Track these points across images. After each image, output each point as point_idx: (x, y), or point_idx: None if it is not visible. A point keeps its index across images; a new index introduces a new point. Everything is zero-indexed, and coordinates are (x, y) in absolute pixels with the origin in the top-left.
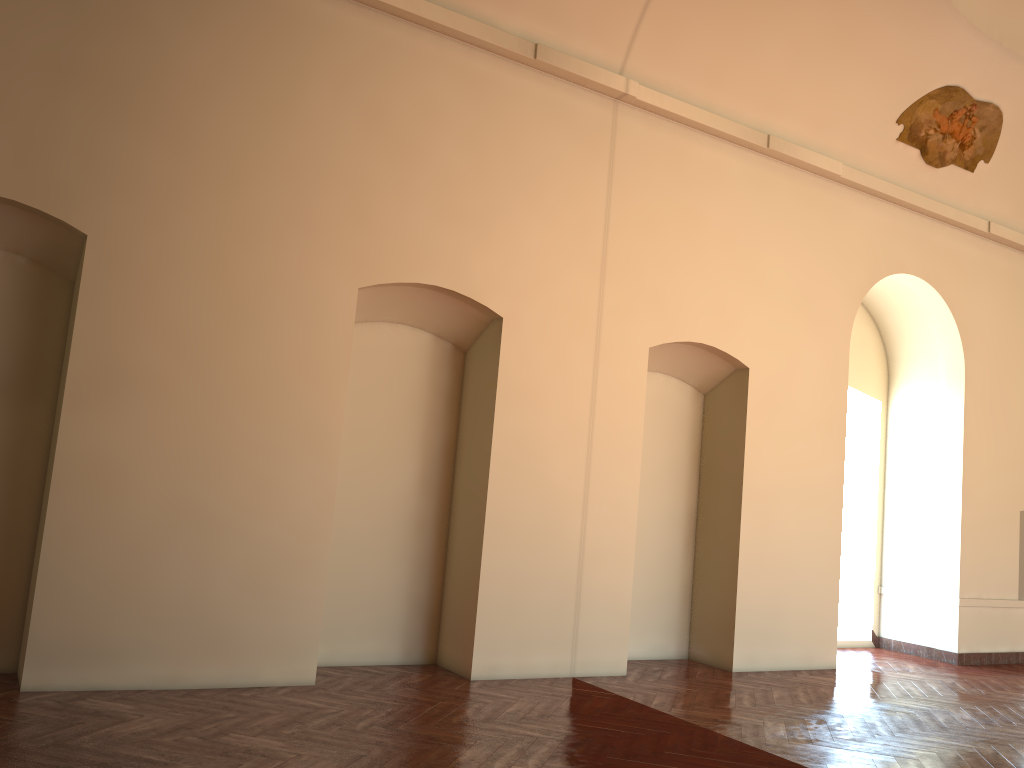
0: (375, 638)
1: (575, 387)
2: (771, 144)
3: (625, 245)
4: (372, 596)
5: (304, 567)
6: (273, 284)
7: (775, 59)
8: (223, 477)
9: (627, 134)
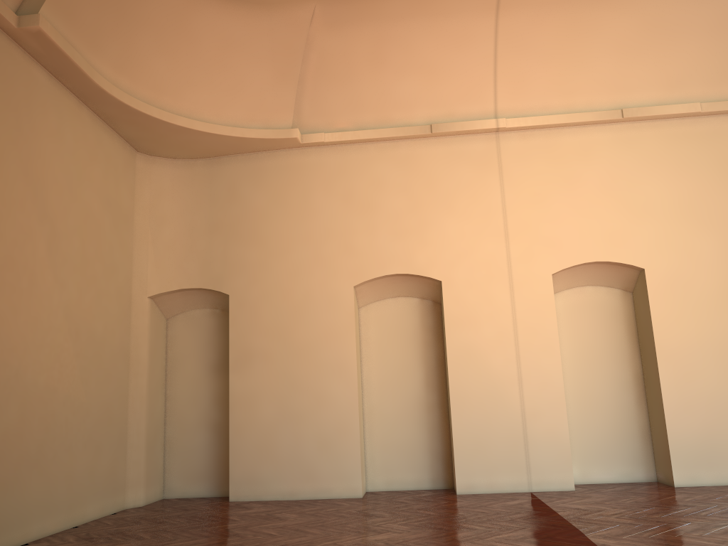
0: (413, 474)
1: (499, 310)
2: (625, 114)
3: (520, 216)
4: (407, 450)
5: (347, 435)
6: (310, 295)
7: (607, 61)
8: (300, 394)
9: (509, 149)
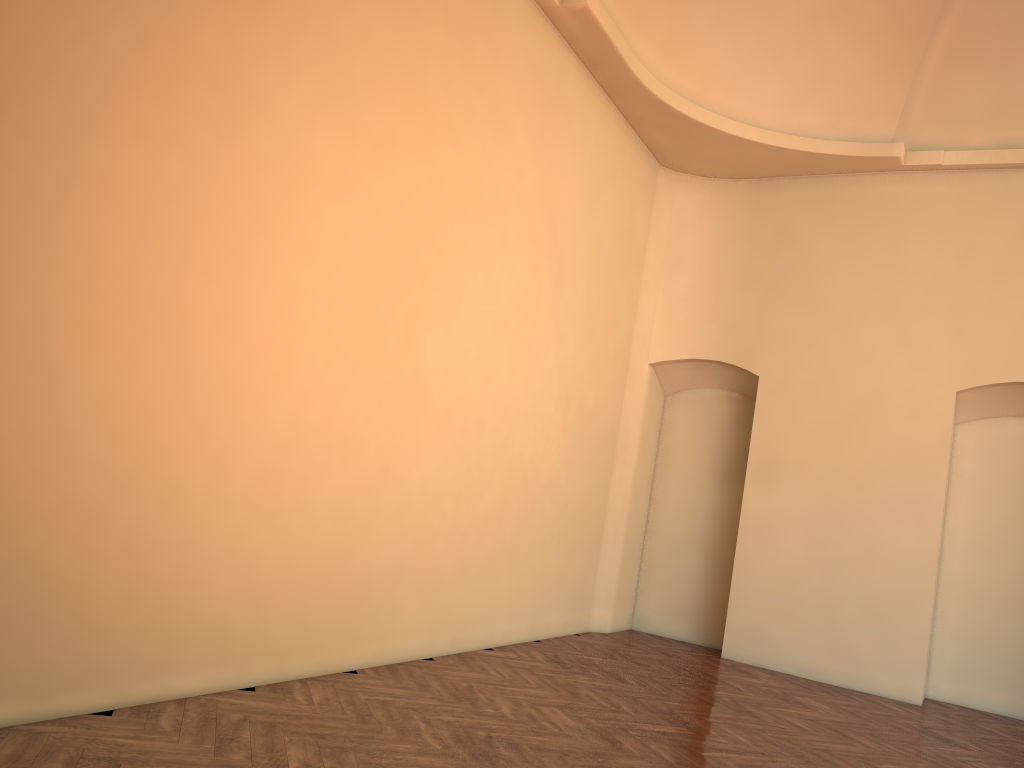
0: (1007, 692)
1: None
2: None
3: None
4: (1003, 654)
5: (910, 610)
6: (882, 395)
7: None
8: (845, 535)
9: None
